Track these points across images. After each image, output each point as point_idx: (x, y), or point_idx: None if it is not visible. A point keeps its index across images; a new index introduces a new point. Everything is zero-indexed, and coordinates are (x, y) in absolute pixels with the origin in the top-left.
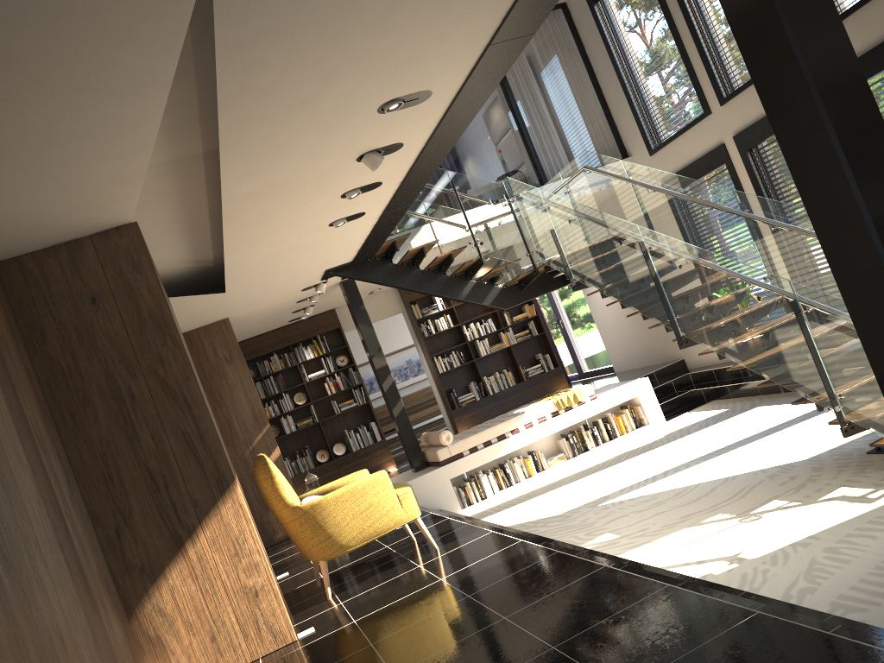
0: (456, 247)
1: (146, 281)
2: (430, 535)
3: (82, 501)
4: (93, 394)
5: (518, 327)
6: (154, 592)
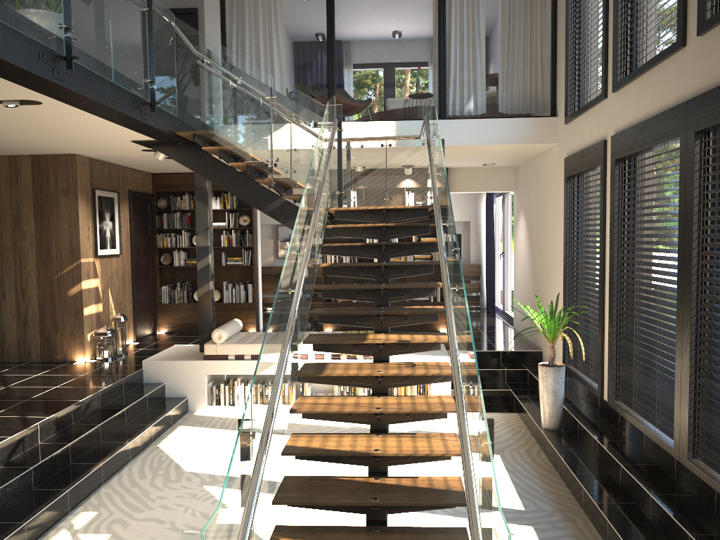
0: (251, 160)
1: None
2: None
3: None
4: None
5: None
6: None
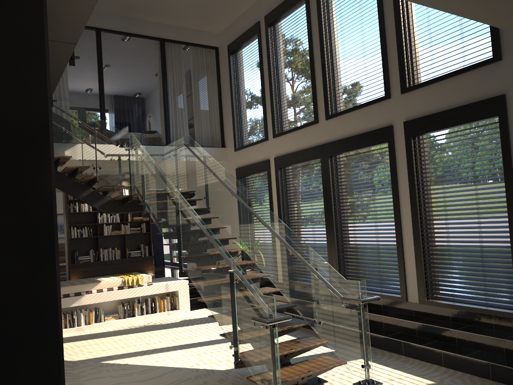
0: (82, 165)
1: None
2: None
3: None
4: None
5: (135, 224)
6: None
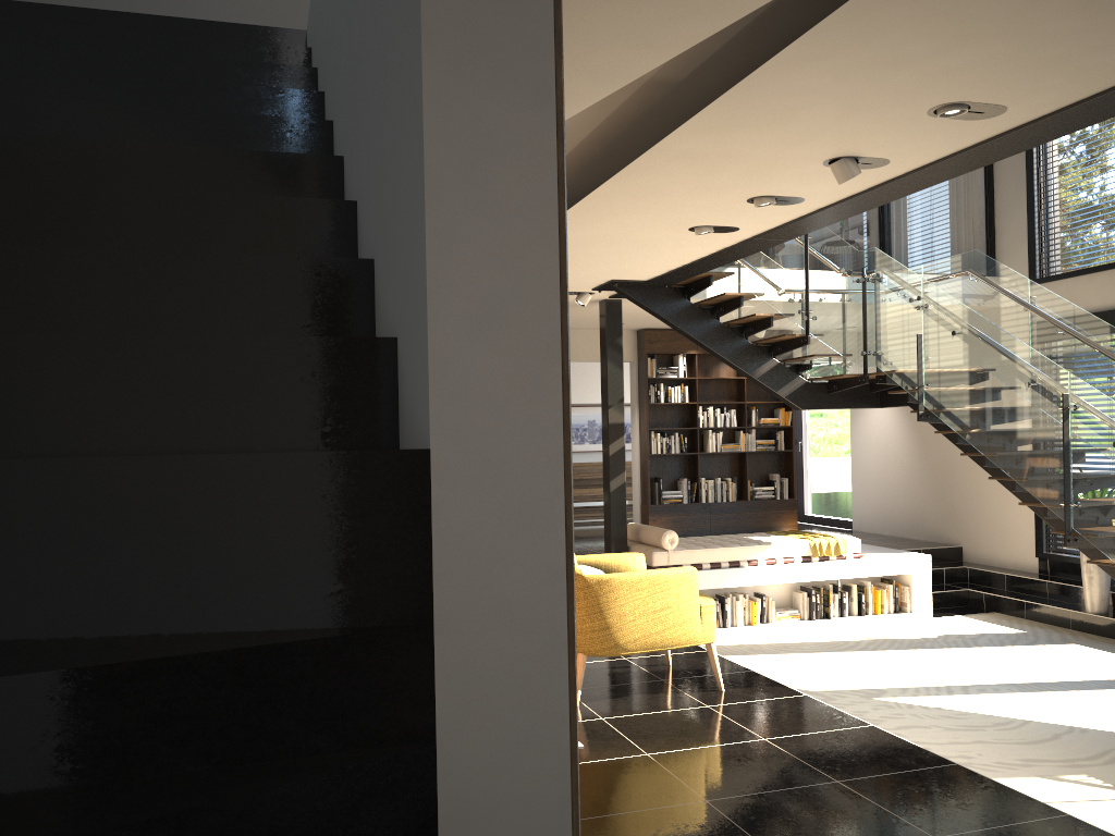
0: (781, 311)
1: None
2: (719, 670)
3: None
4: None
5: (761, 432)
6: None
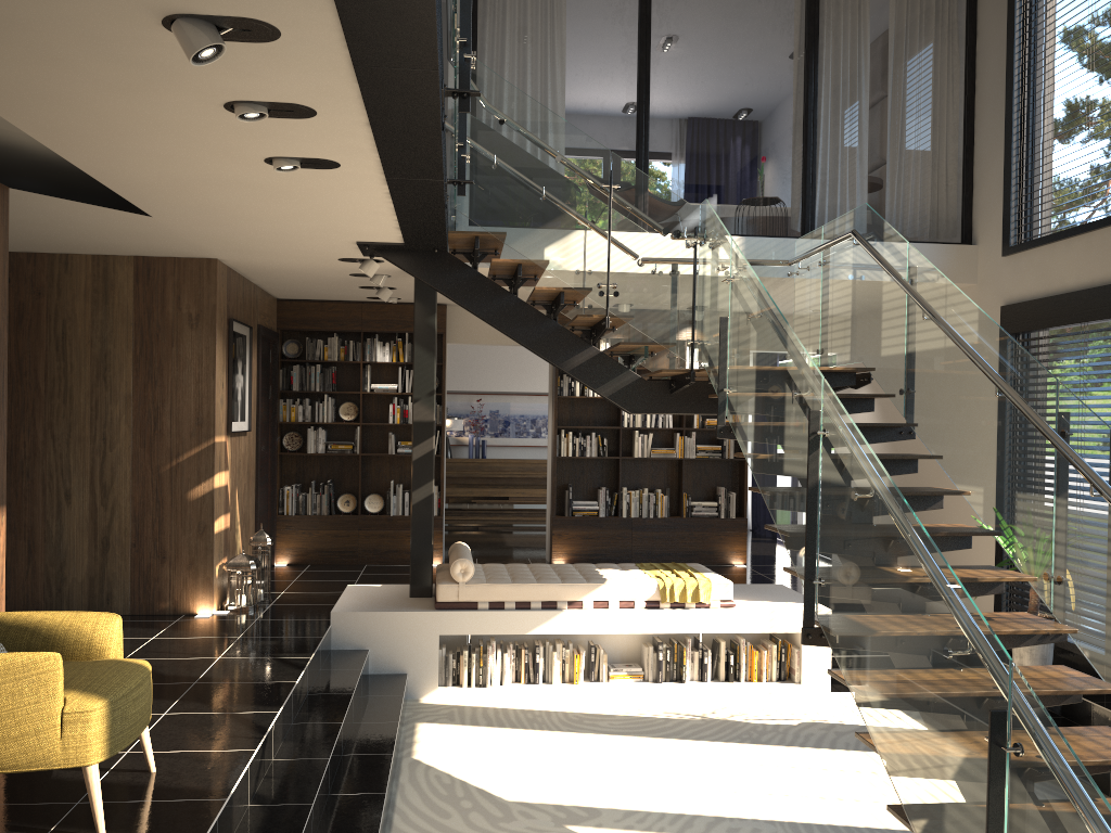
0: (573, 284)
1: None
2: (99, 807)
3: None
4: None
5: (710, 436)
6: None
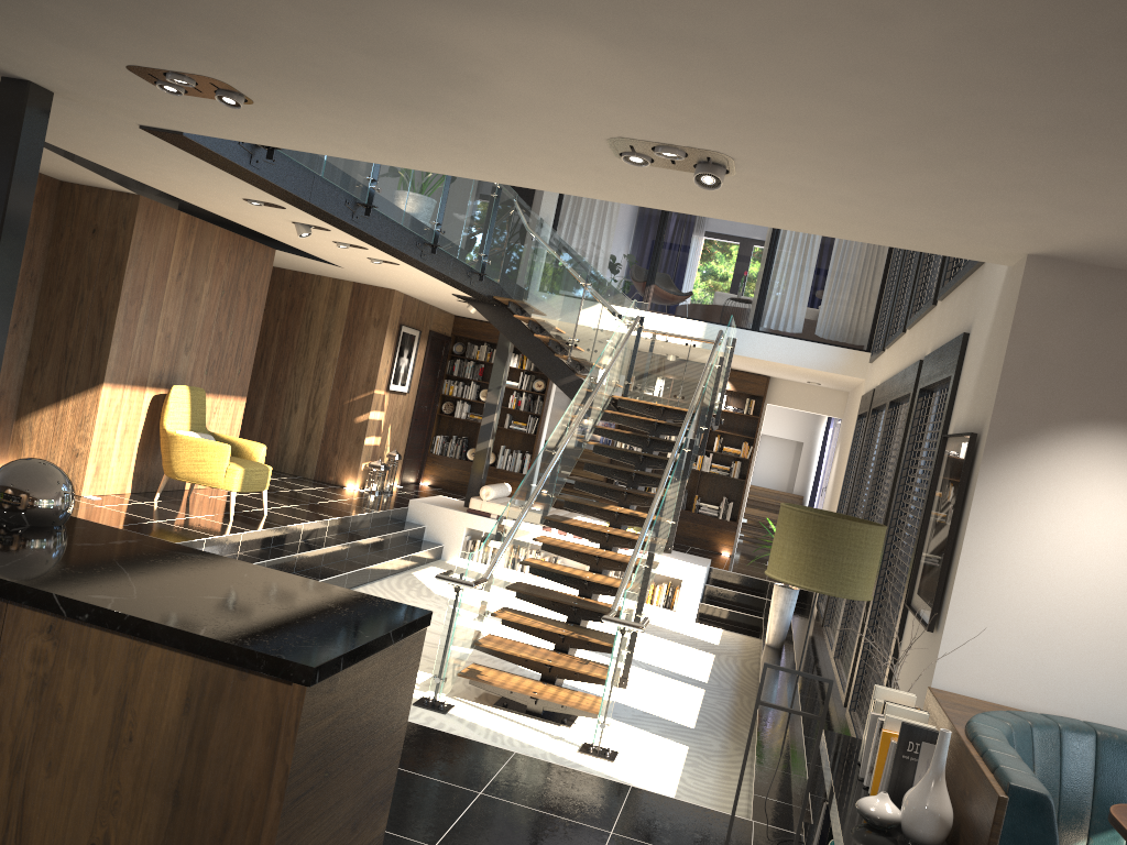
0: (555, 336)
1: (125, 235)
2: (232, 508)
3: (26, 342)
4: (66, 285)
5: (727, 459)
6: (34, 415)
